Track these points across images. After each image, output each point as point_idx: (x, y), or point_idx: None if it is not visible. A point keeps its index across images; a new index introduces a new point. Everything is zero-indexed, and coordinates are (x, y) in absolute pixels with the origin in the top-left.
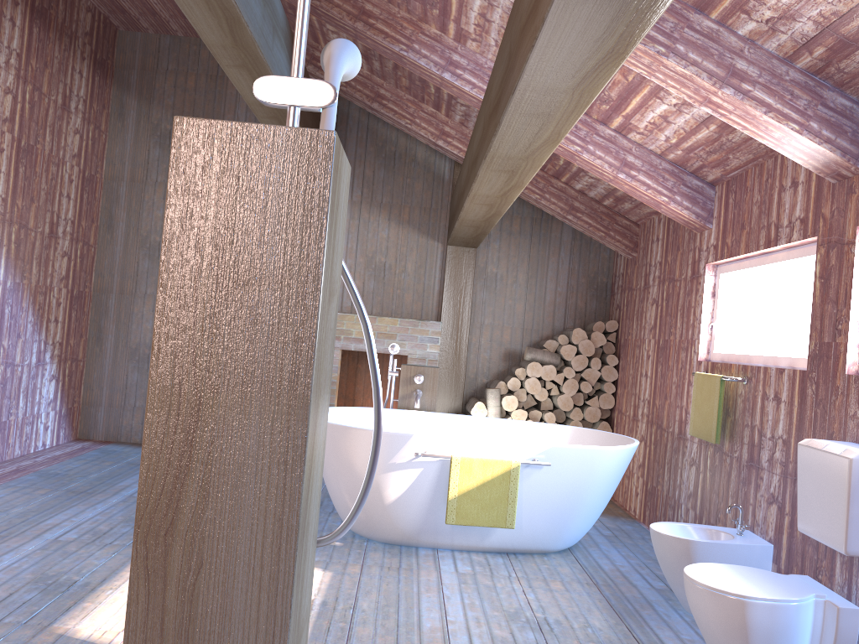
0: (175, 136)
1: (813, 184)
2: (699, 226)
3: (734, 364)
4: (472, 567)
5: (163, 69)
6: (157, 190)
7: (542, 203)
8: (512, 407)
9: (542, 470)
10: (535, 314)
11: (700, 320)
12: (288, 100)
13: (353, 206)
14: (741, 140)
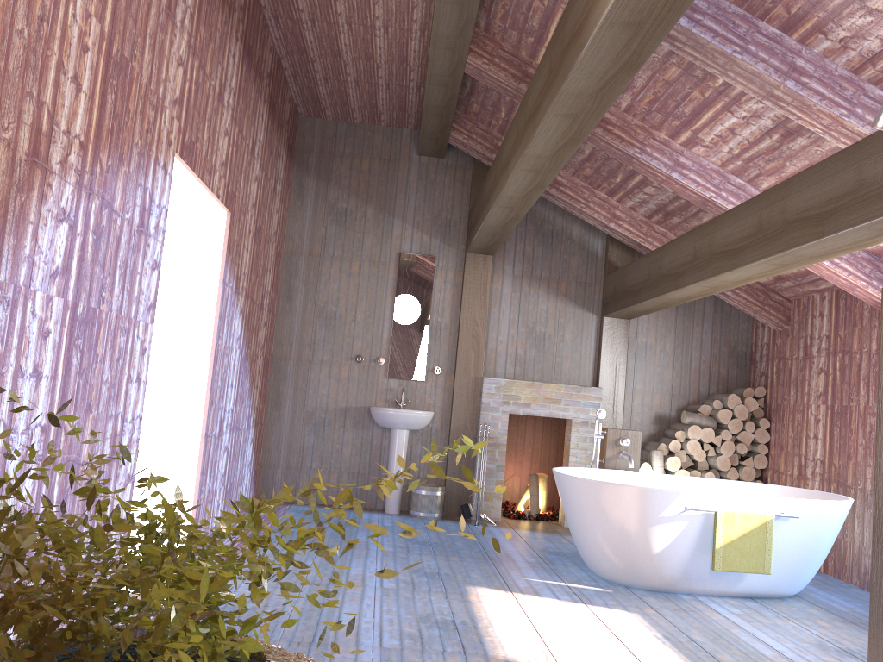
0: None
1: None
2: None
3: None
4: (739, 609)
5: (340, 152)
6: (333, 264)
7: None
8: (676, 468)
9: (788, 522)
10: (682, 381)
11: None
12: None
13: (515, 280)
14: None
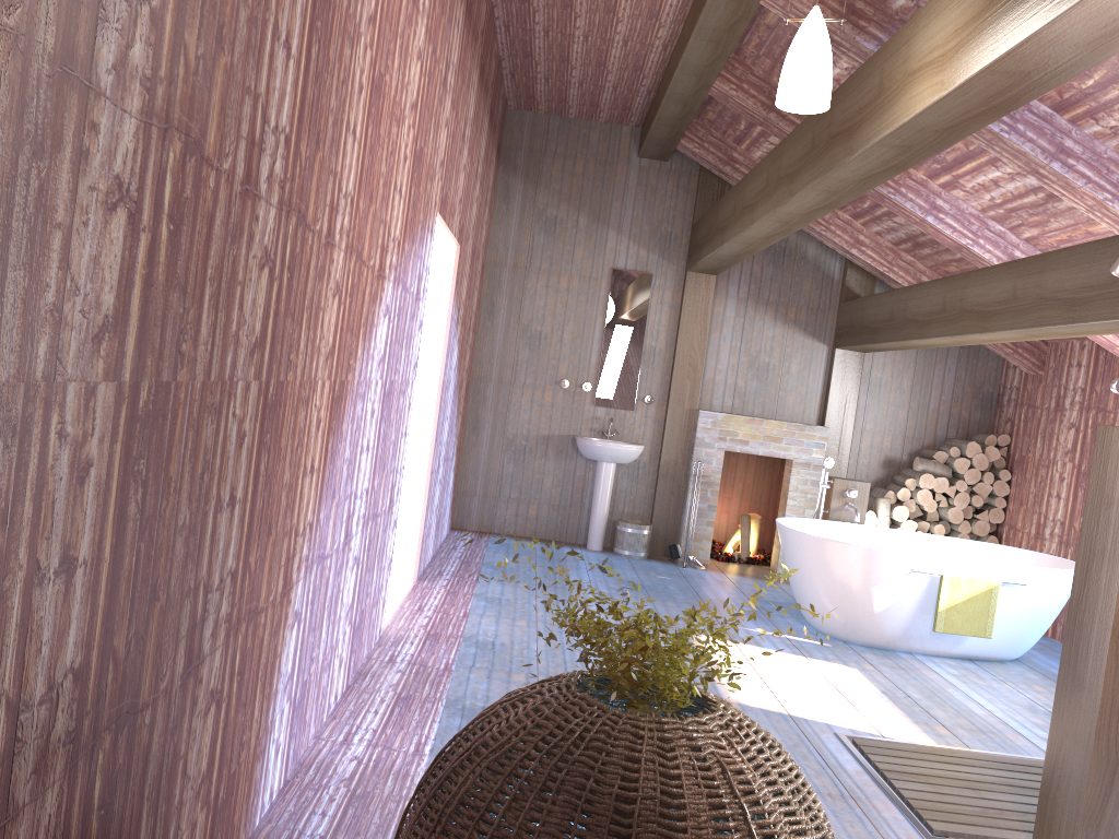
0: None
1: None
2: None
3: None
4: (956, 670)
5: (551, 151)
6: (540, 278)
7: None
8: (903, 518)
9: (1015, 589)
10: (918, 422)
11: None
12: None
13: (739, 303)
14: None
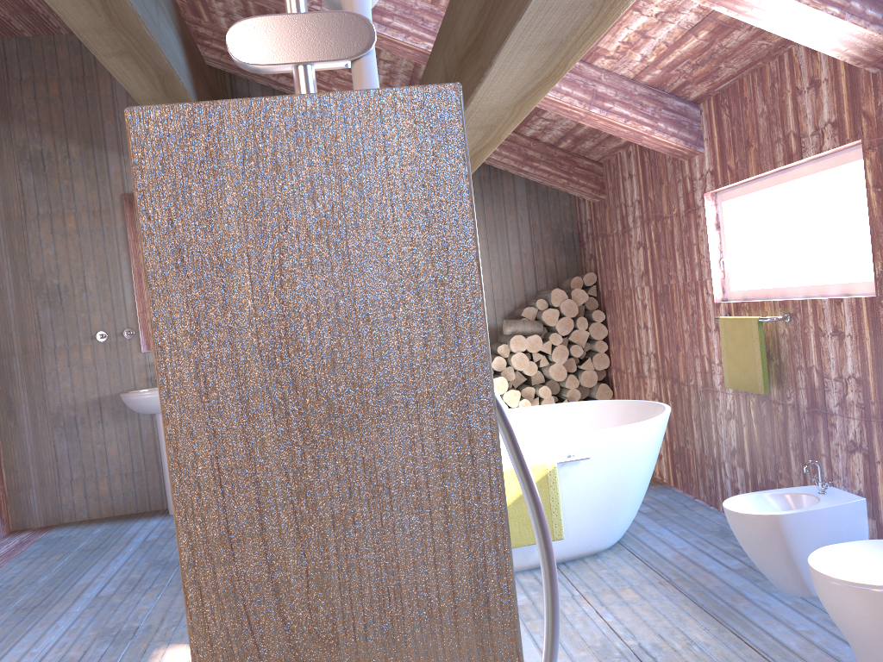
0: (137, 149)
1: (843, 80)
2: (688, 153)
3: (767, 301)
4: (527, 594)
5: (16, 79)
6: (41, 225)
7: (493, 158)
8: (503, 390)
9: (580, 465)
10: (504, 282)
11: (708, 258)
12: (292, 55)
13: None
14: (737, 44)
